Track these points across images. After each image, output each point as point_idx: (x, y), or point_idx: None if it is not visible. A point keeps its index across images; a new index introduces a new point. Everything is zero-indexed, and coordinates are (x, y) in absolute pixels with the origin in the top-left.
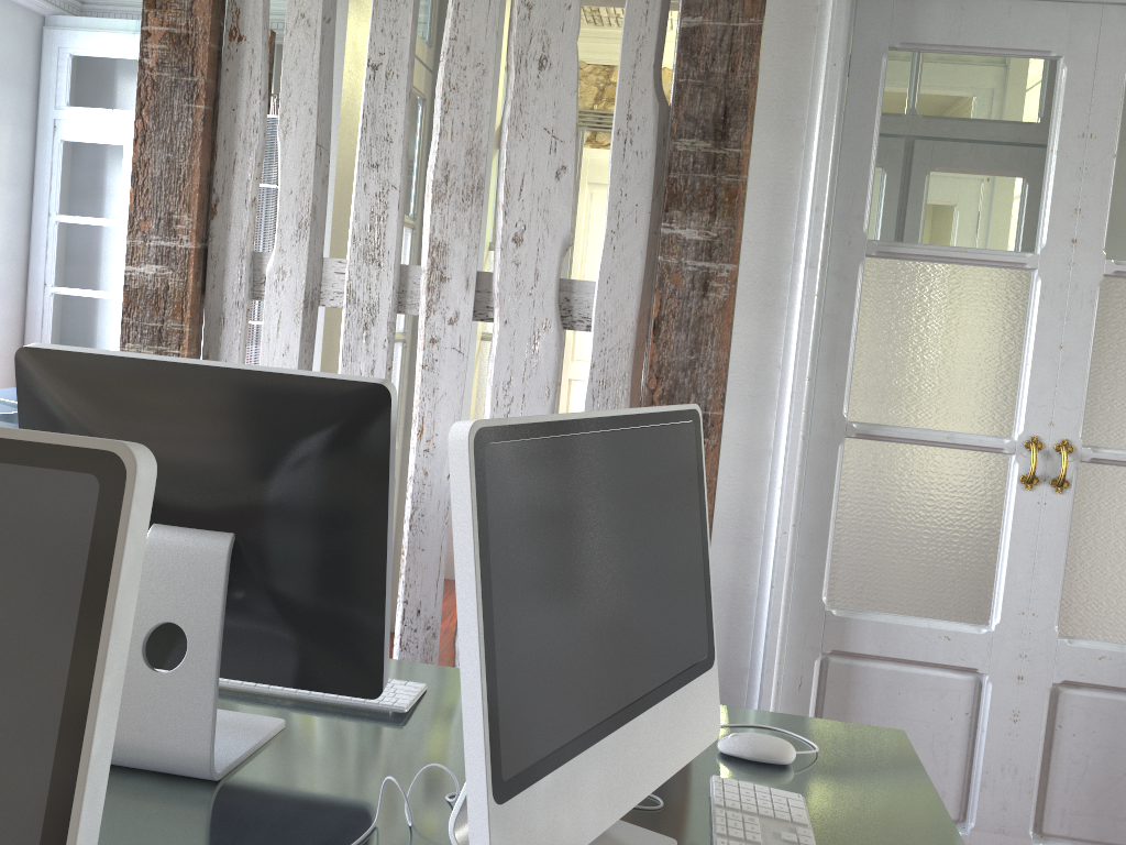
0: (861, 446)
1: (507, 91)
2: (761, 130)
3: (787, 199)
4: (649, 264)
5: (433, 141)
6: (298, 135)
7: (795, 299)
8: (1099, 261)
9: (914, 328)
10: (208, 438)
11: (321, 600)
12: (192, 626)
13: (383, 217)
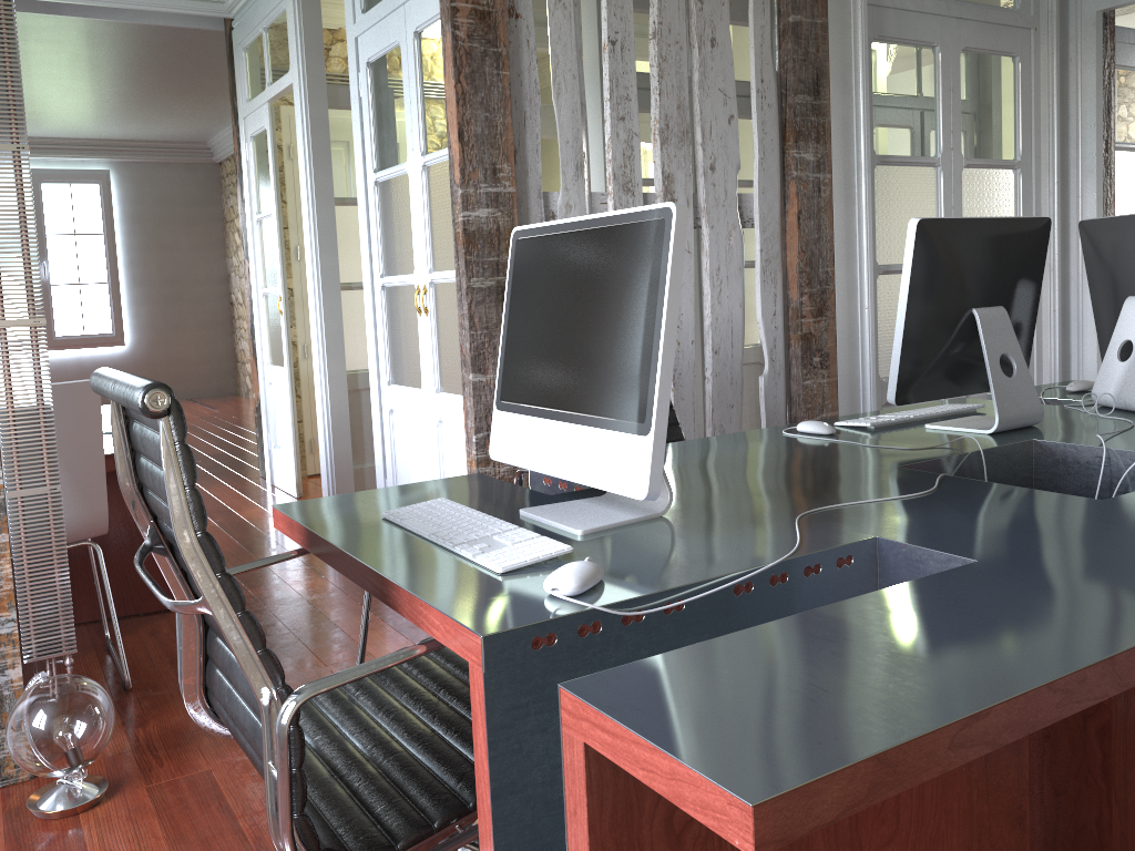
0: (882, 279)
1: (692, 62)
2: (834, 89)
3: (849, 132)
4: (780, 179)
5: (653, 99)
6: (567, 96)
7: (860, 193)
8: (961, 159)
9: (896, 205)
10: (995, 256)
11: (1020, 335)
12: (1012, 352)
13: (631, 157)
